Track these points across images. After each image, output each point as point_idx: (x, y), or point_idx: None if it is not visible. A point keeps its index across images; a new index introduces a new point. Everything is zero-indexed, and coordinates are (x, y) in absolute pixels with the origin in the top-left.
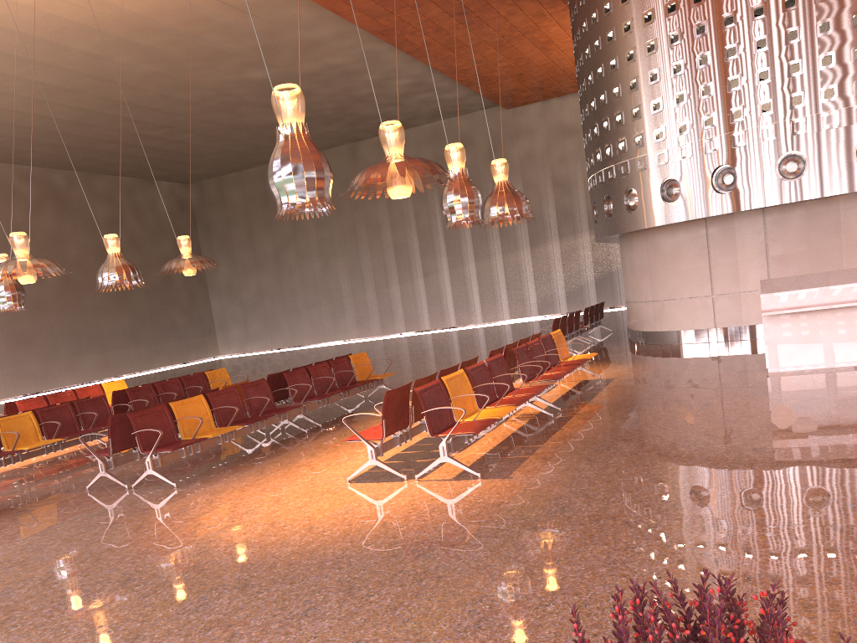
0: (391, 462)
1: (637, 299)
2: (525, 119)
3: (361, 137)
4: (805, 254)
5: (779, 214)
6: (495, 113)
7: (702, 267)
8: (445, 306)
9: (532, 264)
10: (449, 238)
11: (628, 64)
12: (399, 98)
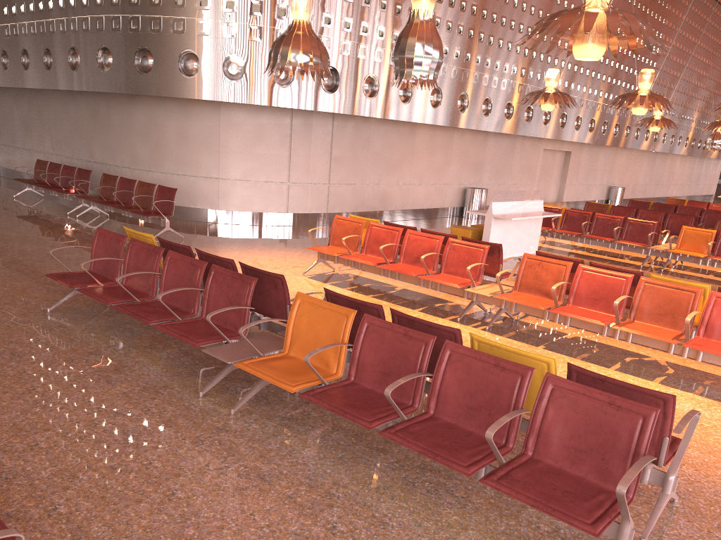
0: (661, 380)
1: (189, 172)
2: None
3: None
4: (351, 160)
5: (342, 122)
6: None
7: (282, 154)
8: None
9: None
10: None
11: None
12: None
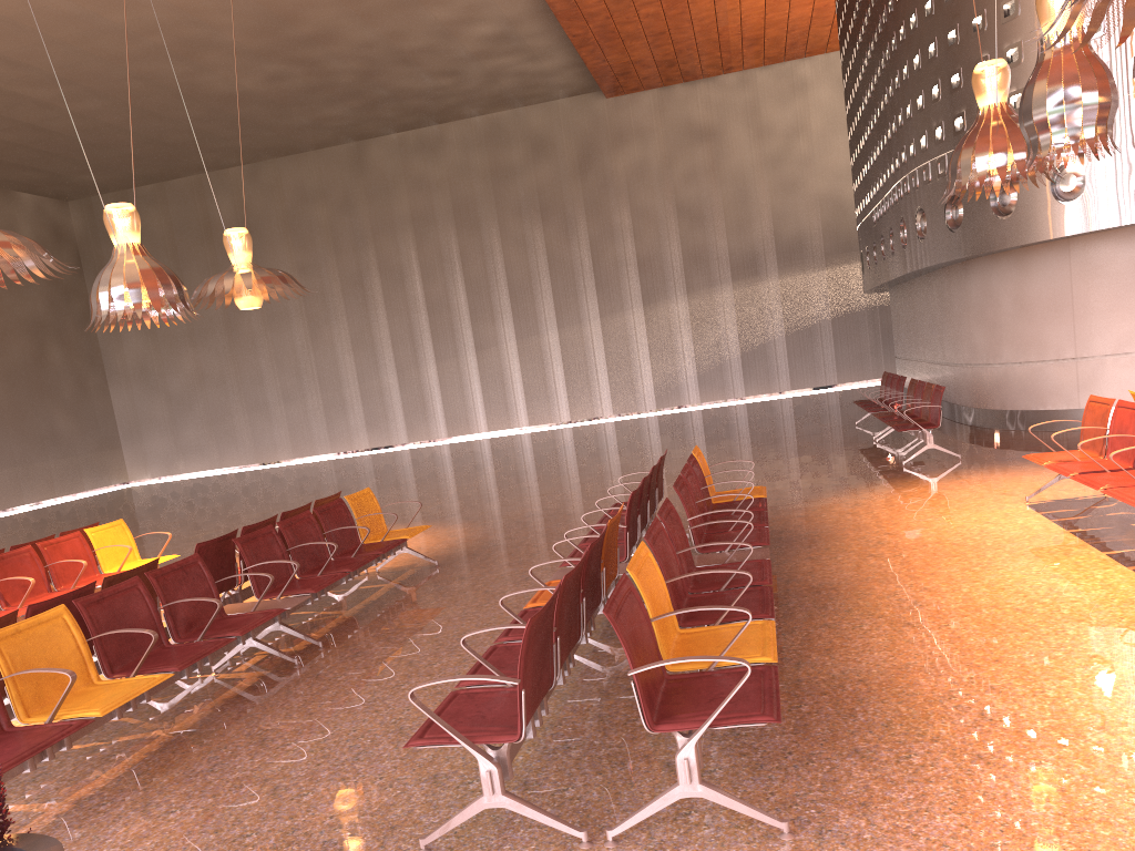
0: None
1: (1032, 357)
2: (634, 113)
3: (373, 132)
4: None
5: None
6: (588, 103)
7: None
8: (511, 397)
9: (647, 332)
10: (517, 292)
11: None
12: (463, 62)
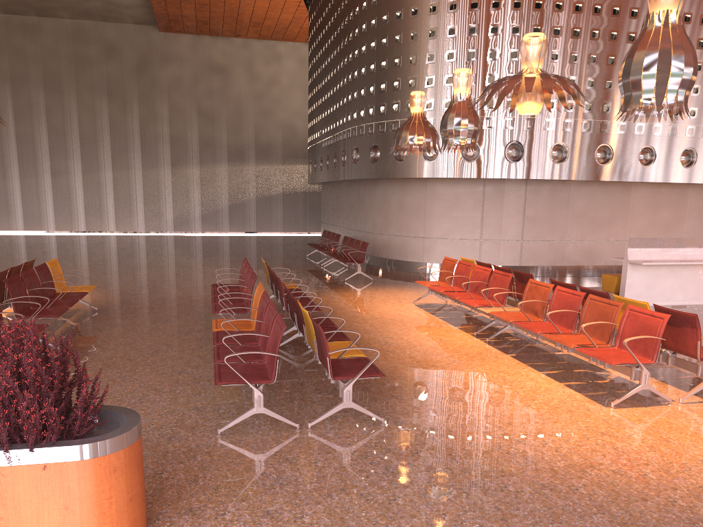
0: (573, 383)
1: (404, 234)
2: (176, 46)
3: None
4: (547, 218)
5: (535, 186)
6: (147, 31)
7: (475, 216)
8: (75, 210)
9: (172, 183)
10: (86, 142)
11: (448, 38)
12: None
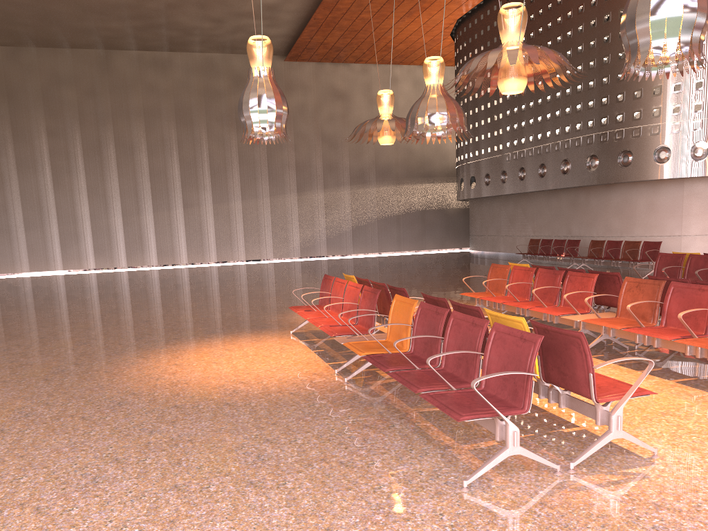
0: None
1: (655, 234)
2: (300, 74)
3: (122, 46)
4: None
5: None
6: (272, 61)
7: None
8: (206, 241)
9: (298, 209)
10: (216, 172)
11: None
12: (232, 16)
